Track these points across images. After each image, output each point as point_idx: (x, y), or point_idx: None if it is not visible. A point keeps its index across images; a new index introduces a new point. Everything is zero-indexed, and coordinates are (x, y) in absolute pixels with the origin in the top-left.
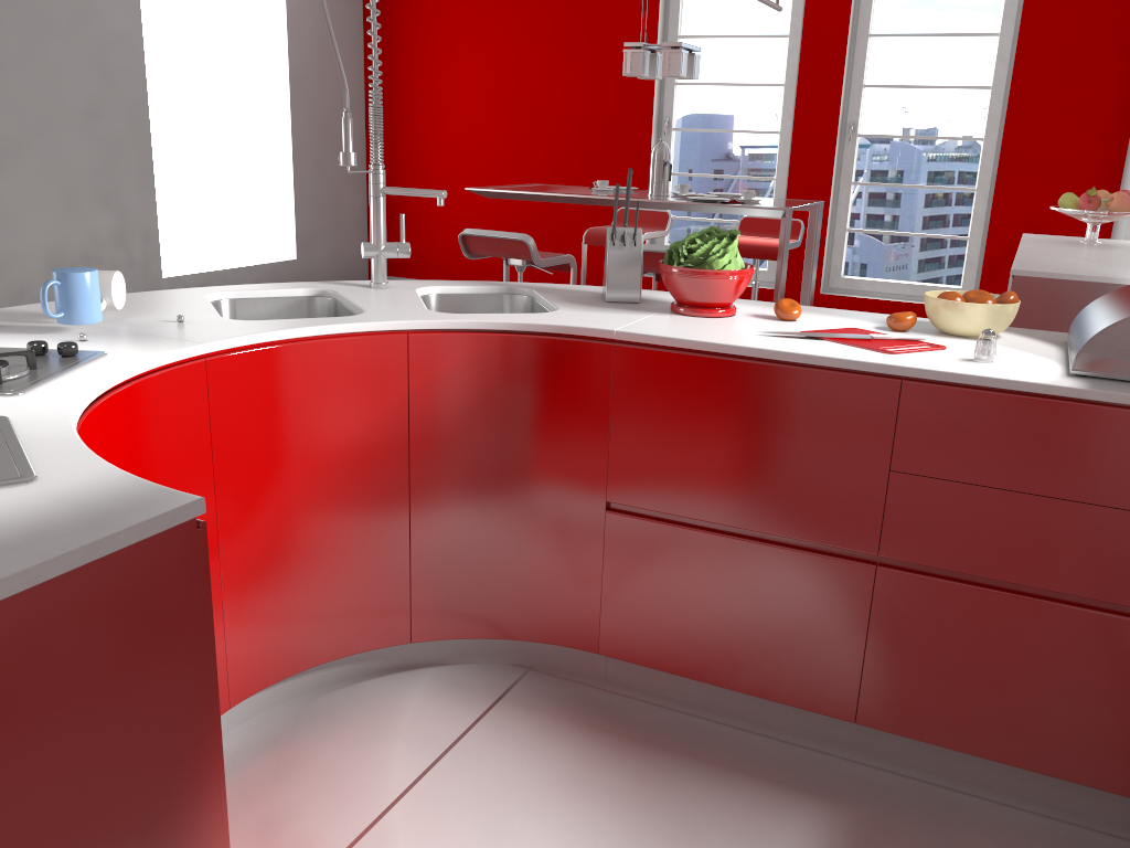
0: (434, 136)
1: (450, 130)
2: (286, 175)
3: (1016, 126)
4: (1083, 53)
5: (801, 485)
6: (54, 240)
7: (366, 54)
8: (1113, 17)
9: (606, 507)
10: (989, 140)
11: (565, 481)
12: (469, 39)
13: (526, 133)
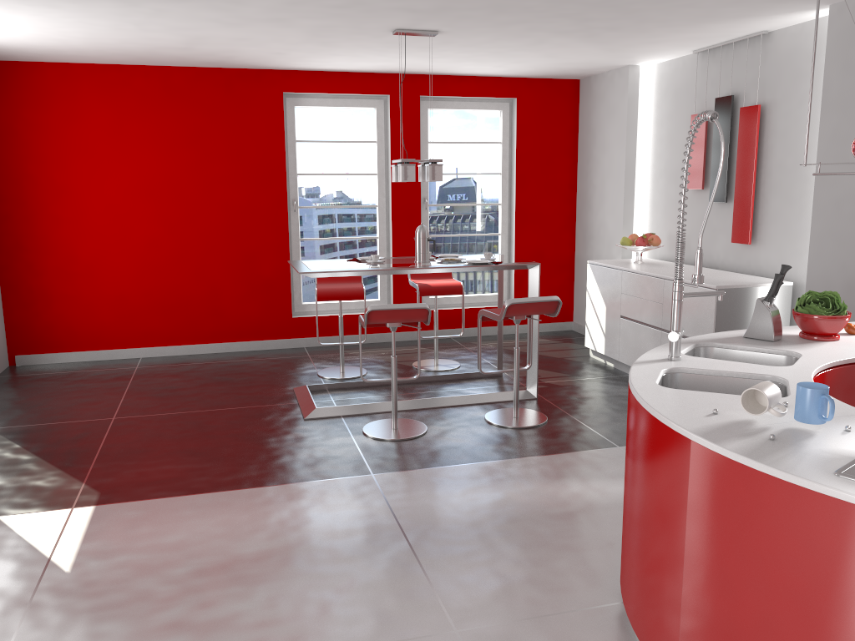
0: (77, 223)
1: (96, 218)
2: None
3: (521, 196)
4: (549, 154)
5: None
6: None
7: None
8: (561, 135)
9: None
10: (504, 204)
11: None
12: (109, 140)
13: (176, 216)
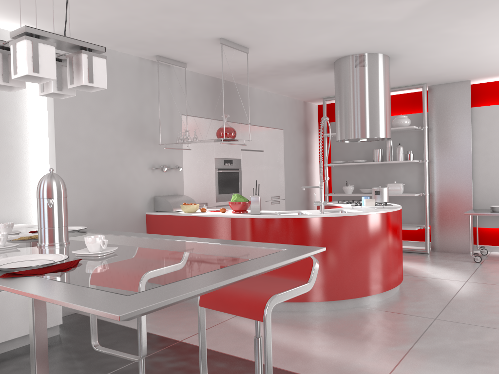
0: None
1: None
2: None
3: None
4: None
5: None
6: None
7: None
8: None
9: None
10: None
11: None
12: None
13: None
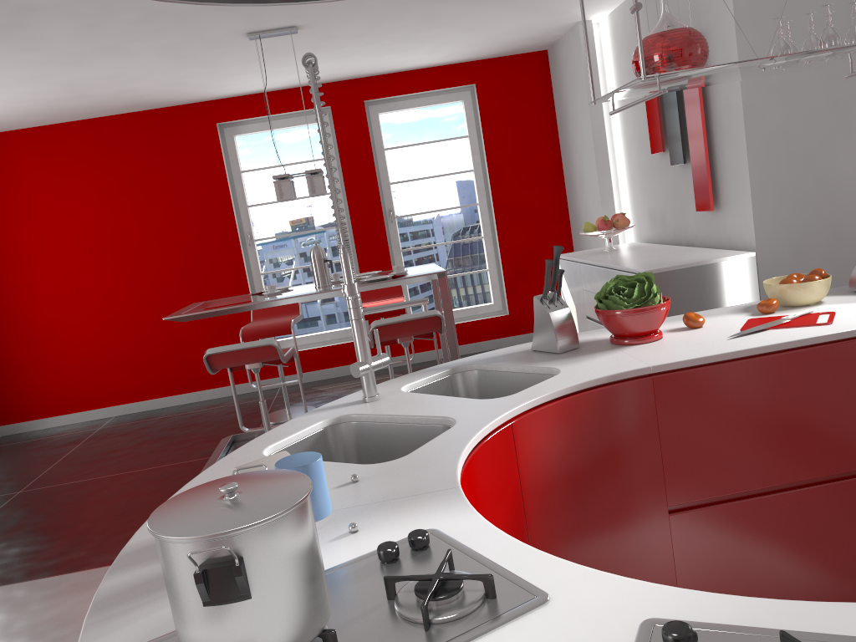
0: (33, 289)
1: (50, 281)
2: None
3: (498, 191)
4: (524, 140)
5: (815, 435)
6: None
7: None
8: (534, 115)
9: (667, 511)
10: (482, 204)
11: (632, 504)
12: (51, 202)
13: (127, 268)
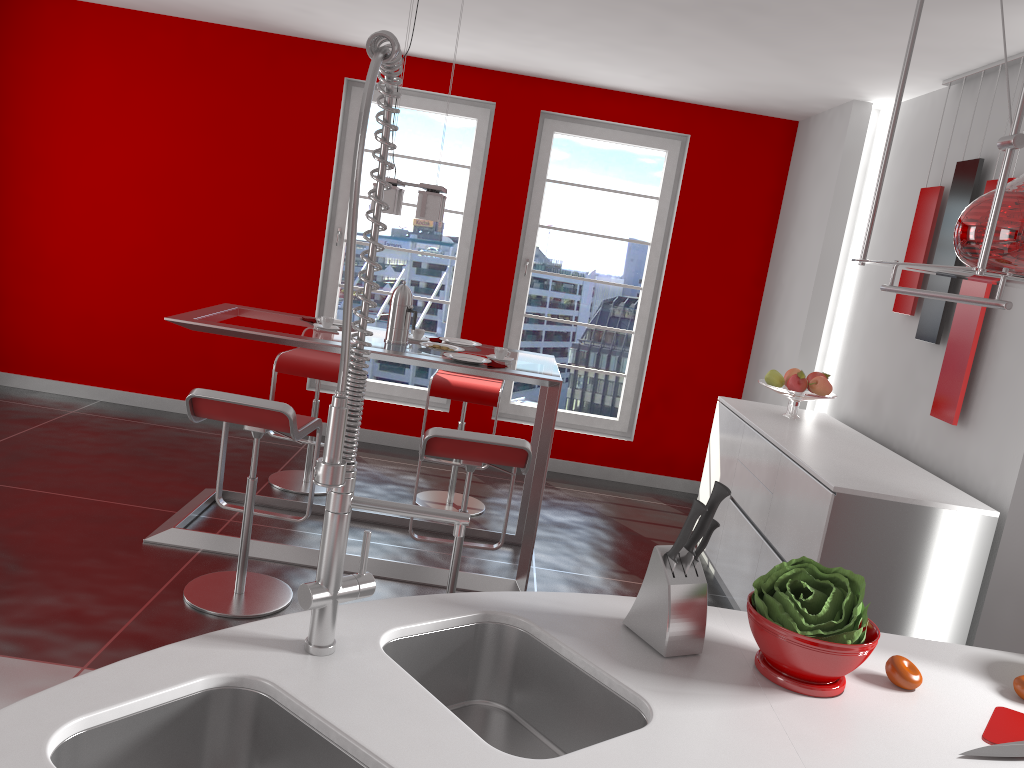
0: (51, 210)
1: (74, 207)
2: None
3: (673, 282)
4: (728, 227)
5: None
6: None
7: None
8: (753, 200)
9: None
10: (647, 290)
11: None
12: (107, 108)
13: (174, 222)
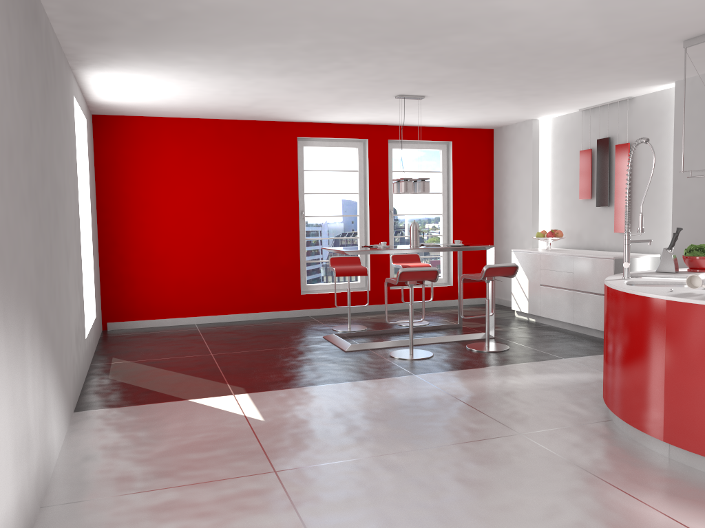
0: (155, 227)
1: (168, 223)
2: (86, 259)
3: (456, 208)
4: (474, 179)
5: None
6: (75, 317)
7: (97, 178)
8: (482, 166)
9: None
10: (444, 214)
11: None
12: (179, 169)
13: (222, 222)
